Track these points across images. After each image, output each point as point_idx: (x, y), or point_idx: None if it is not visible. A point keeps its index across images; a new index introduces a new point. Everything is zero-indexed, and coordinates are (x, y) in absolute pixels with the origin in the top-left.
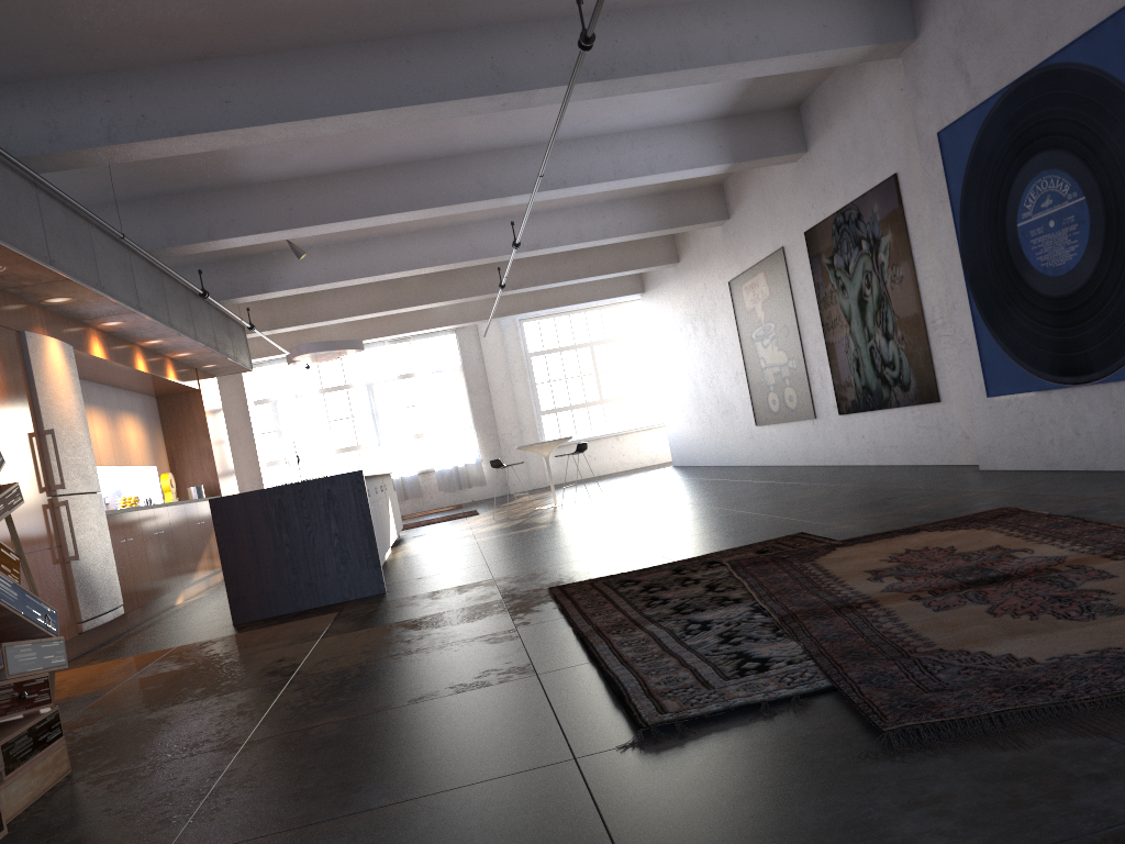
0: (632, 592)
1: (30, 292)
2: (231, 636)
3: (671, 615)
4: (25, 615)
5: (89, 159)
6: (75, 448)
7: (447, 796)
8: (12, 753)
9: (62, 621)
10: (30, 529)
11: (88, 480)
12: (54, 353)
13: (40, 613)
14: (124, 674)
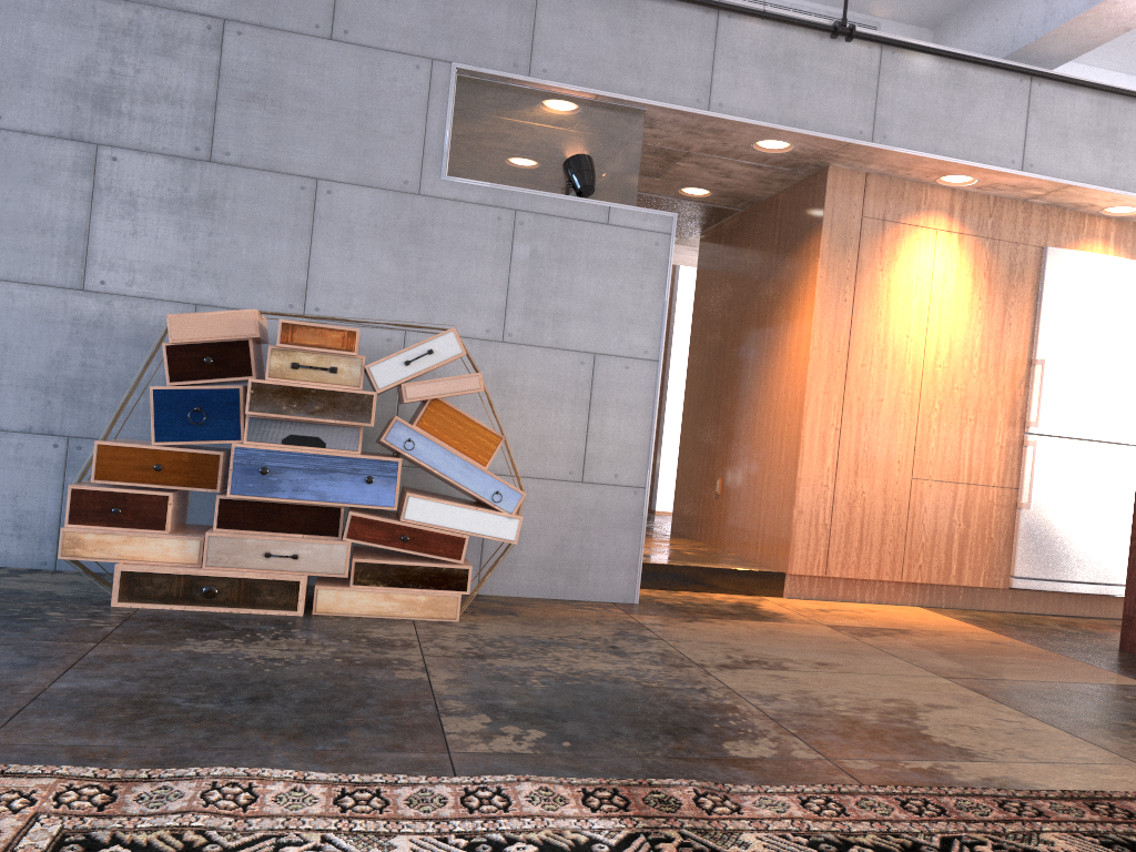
0: (1012, 842)
1: (1063, 203)
2: (1030, 649)
3: (666, 843)
4: (457, 482)
5: (1094, 32)
6: (1094, 387)
7: (11, 701)
8: (371, 573)
9: (976, 565)
10: (957, 458)
11: (1109, 427)
12: (1100, 273)
13: (486, 487)
14: (866, 624)
